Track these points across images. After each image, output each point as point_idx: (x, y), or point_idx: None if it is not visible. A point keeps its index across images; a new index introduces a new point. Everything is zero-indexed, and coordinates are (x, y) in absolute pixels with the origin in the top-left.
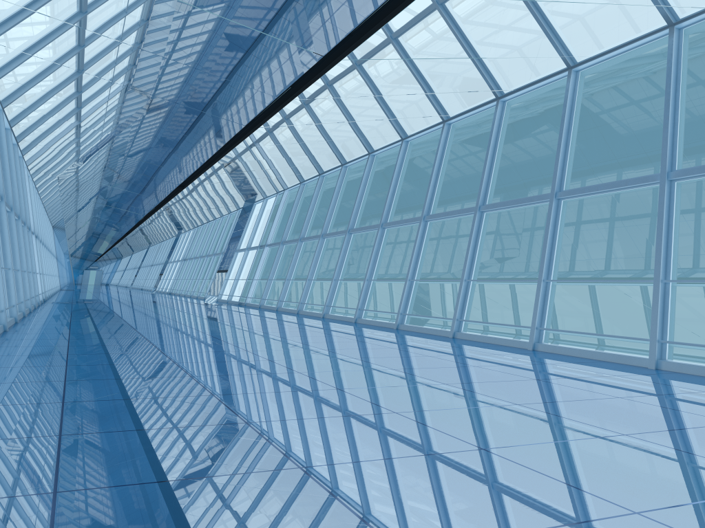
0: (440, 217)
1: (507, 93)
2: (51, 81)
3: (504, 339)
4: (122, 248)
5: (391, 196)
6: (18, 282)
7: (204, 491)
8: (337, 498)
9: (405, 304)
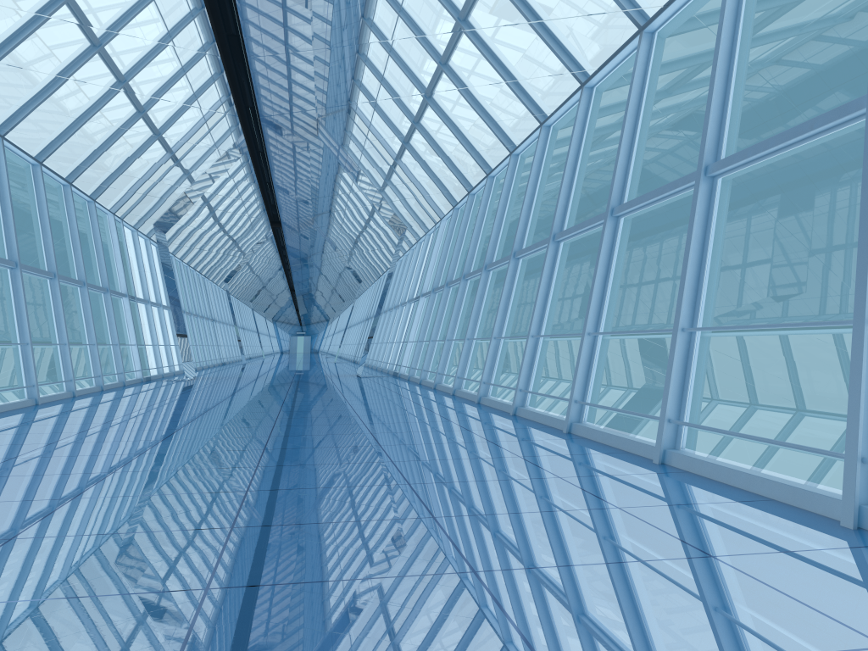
0: (571, 233)
1: (647, 15)
2: None
3: (627, 440)
4: (313, 309)
5: (527, 211)
6: (28, 359)
7: None
8: None
9: (528, 374)
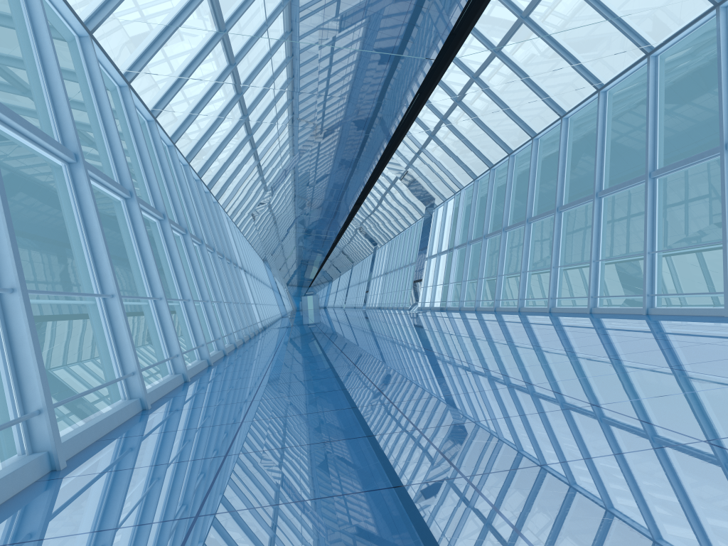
0: (613, 191)
1: (655, 47)
2: (217, 132)
3: (699, 309)
4: (328, 271)
5: (561, 178)
6: (232, 312)
7: (333, 449)
8: (435, 446)
9: (595, 286)
